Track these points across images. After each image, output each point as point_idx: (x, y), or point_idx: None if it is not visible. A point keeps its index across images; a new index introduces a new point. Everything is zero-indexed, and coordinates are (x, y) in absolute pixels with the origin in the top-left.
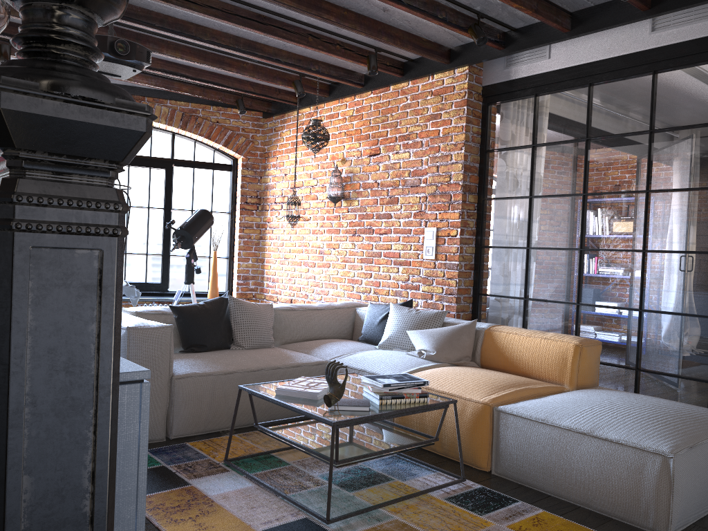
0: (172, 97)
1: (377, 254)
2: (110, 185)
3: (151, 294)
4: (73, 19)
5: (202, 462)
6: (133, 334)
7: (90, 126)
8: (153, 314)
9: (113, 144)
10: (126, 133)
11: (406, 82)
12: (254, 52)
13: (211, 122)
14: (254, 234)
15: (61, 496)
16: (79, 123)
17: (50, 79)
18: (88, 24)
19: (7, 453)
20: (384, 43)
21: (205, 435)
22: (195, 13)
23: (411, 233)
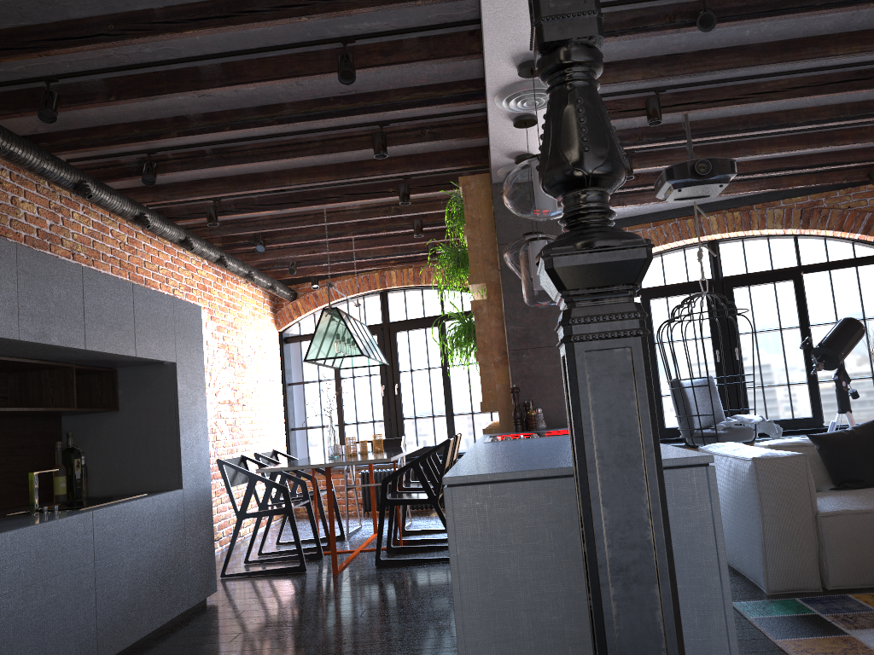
0: (784, 195)
1: None
2: (631, 301)
3: (801, 431)
4: (590, 197)
5: (867, 614)
6: (759, 465)
7: (608, 264)
8: (789, 446)
9: (625, 272)
10: (633, 262)
11: None
12: (867, 114)
13: (840, 210)
14: None
15: (629, 525)
16: (600, 264)
17: (578, 241)
18: (600, 196)
19: (589, 489)
20: None
21: (873, 589)
22: (776, 102)
23: None
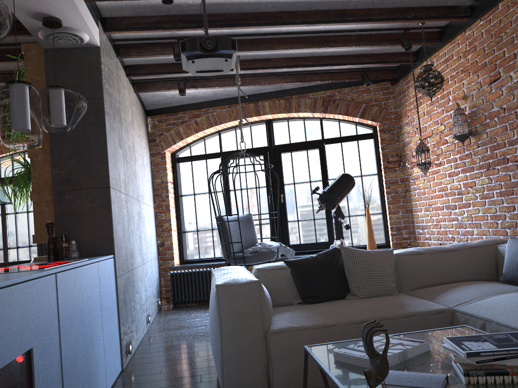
0: (312, 89)
1: (516, 183)
2: None
3: (320, 251)
4: None
5: None
6: (221, 291)
7: None
8: (273, 269)
9: None
10: None
11: None
12: (345, 19)
13: (347, 101)
14: (400, 188)
15: None
16: None
17: None
18: None
19: None
20: None
21: None
22: None
23: None
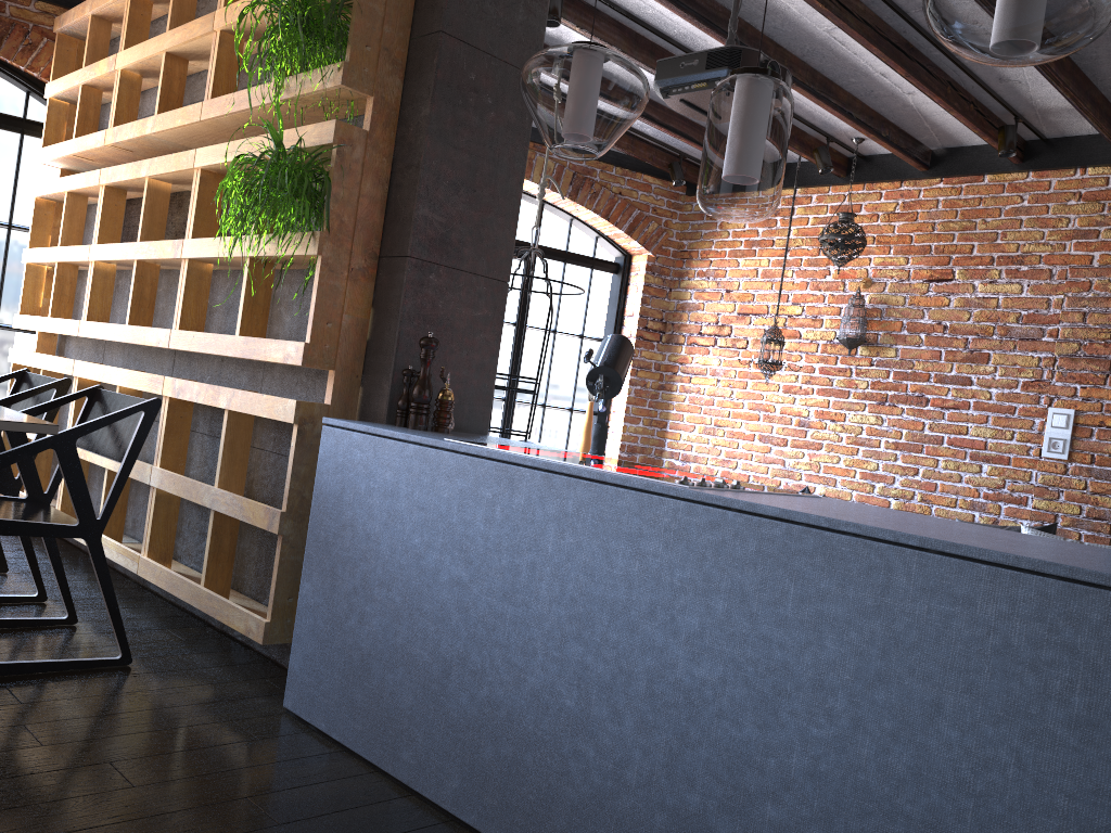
0: None
1: (933, 438)
2: None
3: None
4: None
5: None
6: None
7: None
8: None
9: None
10: None
11: (1022, 173)
12: (827, 98)
13: (610, 193)
14: (651, 379)
15: None
16: None
17: None
18: None
19: None
20: (1080, 112)
21: None
22: (844, 29)
23: (1014, 413)
